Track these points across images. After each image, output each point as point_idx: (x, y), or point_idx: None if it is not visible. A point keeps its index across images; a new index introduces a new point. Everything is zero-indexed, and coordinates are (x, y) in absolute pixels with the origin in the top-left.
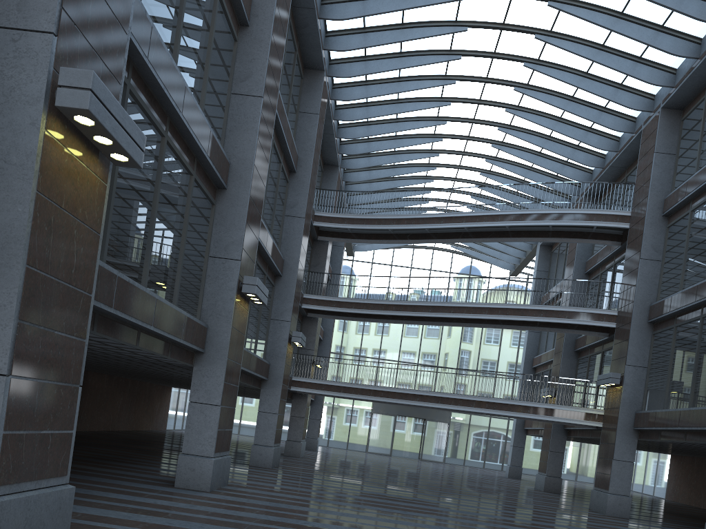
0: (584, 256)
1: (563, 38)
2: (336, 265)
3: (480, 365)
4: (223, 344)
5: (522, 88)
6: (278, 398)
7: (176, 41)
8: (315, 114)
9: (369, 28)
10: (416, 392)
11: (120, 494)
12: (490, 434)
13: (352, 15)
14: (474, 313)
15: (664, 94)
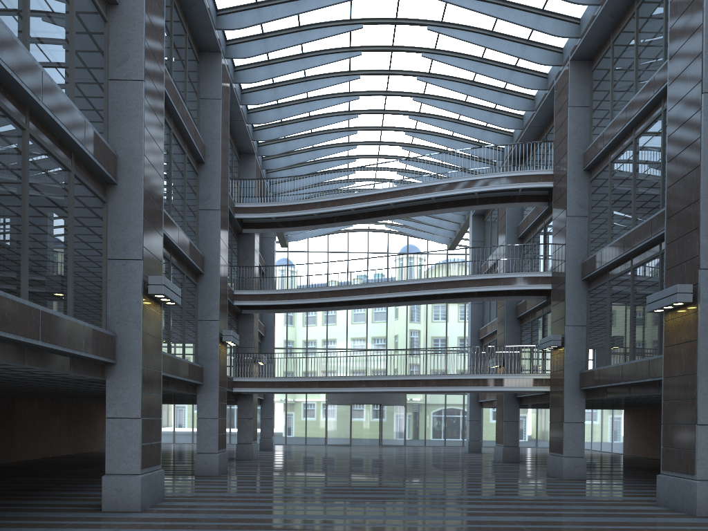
0: (515, 221)
1: None
2: (268, 258)
3: (429, 343)
4: (135, 351)
5: (430, 53)
6: (216, 402)
7: (24, 22)
8: (217, 99)
9: (262, 3)
10: (362, 379)
11: (35, 528)
12: (447, 412)
13: None
14: (410, 291)
15: (571, 45)
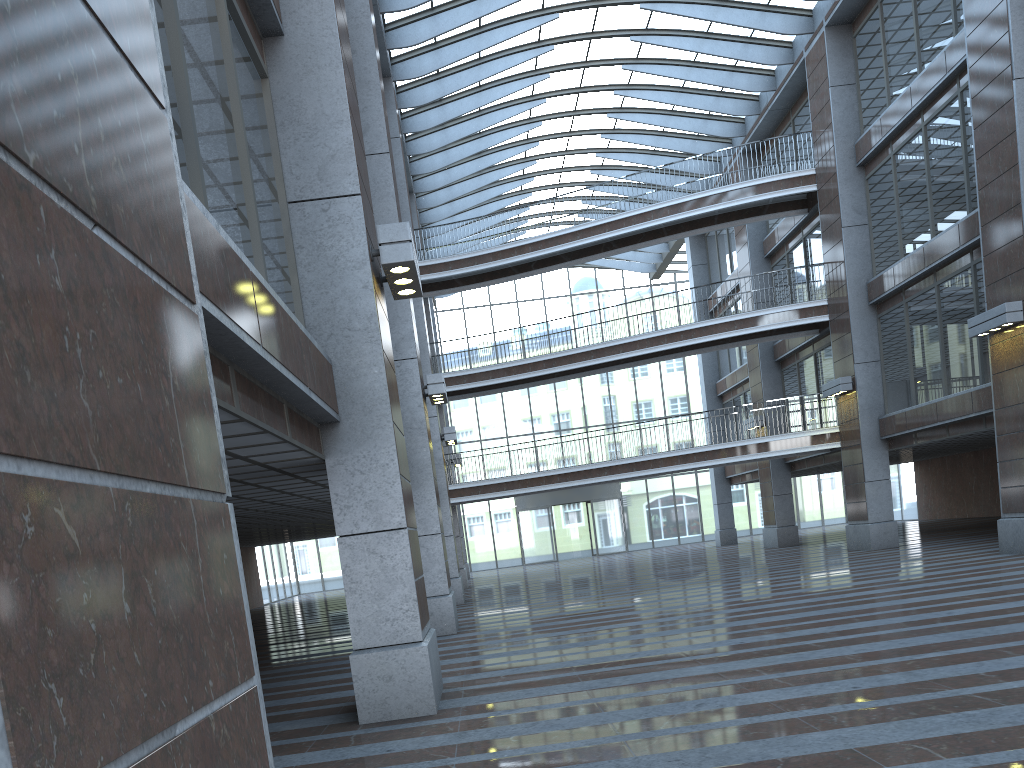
0: (758, 235)
1: None
2: None
3: (641, 411)
4: (425, 461)
5: (640, 36)
6: (448, 516)
7: None
8: (395, 138)
9: (439, 7)
10: (602, 465)
11: None
12: (677, 499)
13: None
14: (650, 346)
15: (825, 7)
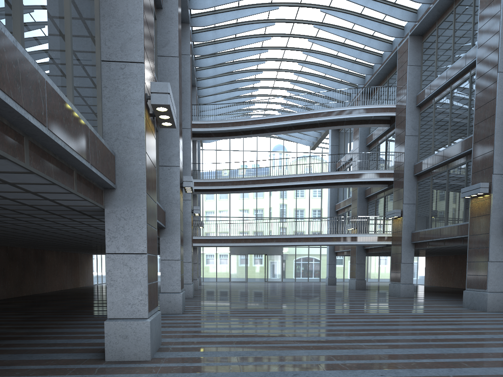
0: (364, 134)
1: None
2: None
3: (297, 213)
4: (176, 221)
5: (318, 25)
6: (190, 252)
7: None
8: (187, 55)
9: None
10: (273, 237)
11: None
12: (310, 259)
13: None
14: (304, 181)
15: (410, 26)
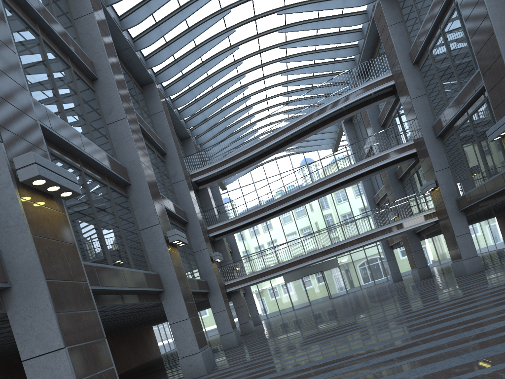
0: (375, 116)
1: None
2: (218, 200)
3: (341, 219)
4: (173, 279)
5: (283, 29)
6: (222, 299)
7: (61, 110)
8: (161, 111)
9: (170, 41)
10: (307, 255)
11: None
12: (369, 261)
13: (155, 39)
14: (320, 187)
15: None
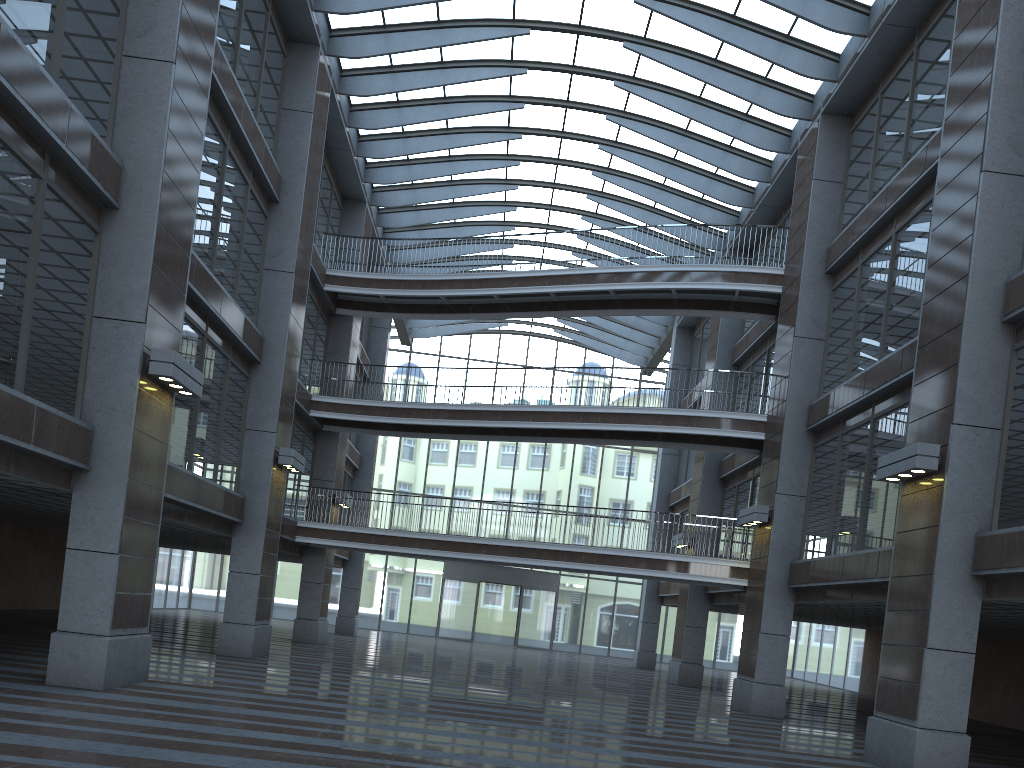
0: (730, 340)
1: (676, 4)
2: (377, 356)
3: (600, 506)
4: (120, 456)
5: (625, 83)
6: (259, 550)
7: None
8: (307, 113)
9: None
10: (482, 541)
11: None
12: (617, 607)
13: None
14: (563, 421)
15: (825, 92)
